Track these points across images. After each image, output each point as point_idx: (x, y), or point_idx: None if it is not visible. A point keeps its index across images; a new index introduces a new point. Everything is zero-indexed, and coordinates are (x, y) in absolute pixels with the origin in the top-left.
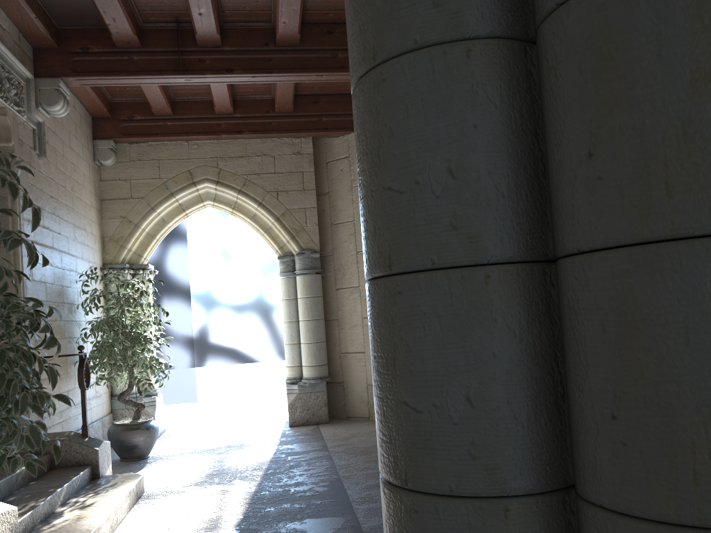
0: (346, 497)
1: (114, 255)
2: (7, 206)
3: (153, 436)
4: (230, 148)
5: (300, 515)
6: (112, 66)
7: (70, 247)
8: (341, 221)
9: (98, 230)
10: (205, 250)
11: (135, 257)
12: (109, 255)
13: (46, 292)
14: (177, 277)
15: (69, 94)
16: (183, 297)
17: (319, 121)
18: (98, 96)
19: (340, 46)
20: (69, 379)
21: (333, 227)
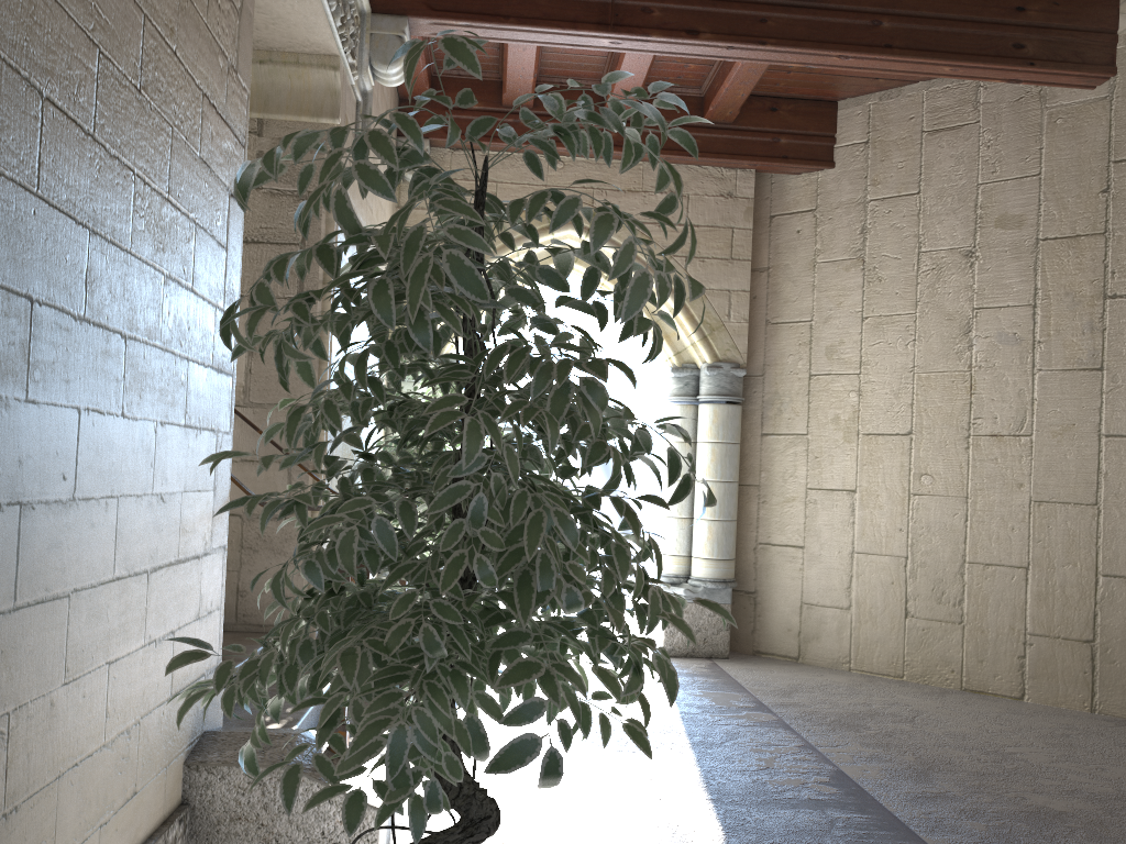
0: (888, 813)
1: None
2: (320, 229)
3: None
4: (617, 174)
5: (830, 840)
6: (494, 6)
7: None
8: (786, 319)
9: None
10: None
11: None
12: None
13: None
14: None
15: None
16: None
17: (774, 143)
18: (425, 62)
19: (888, 9)
20: None
21: (769, 329)
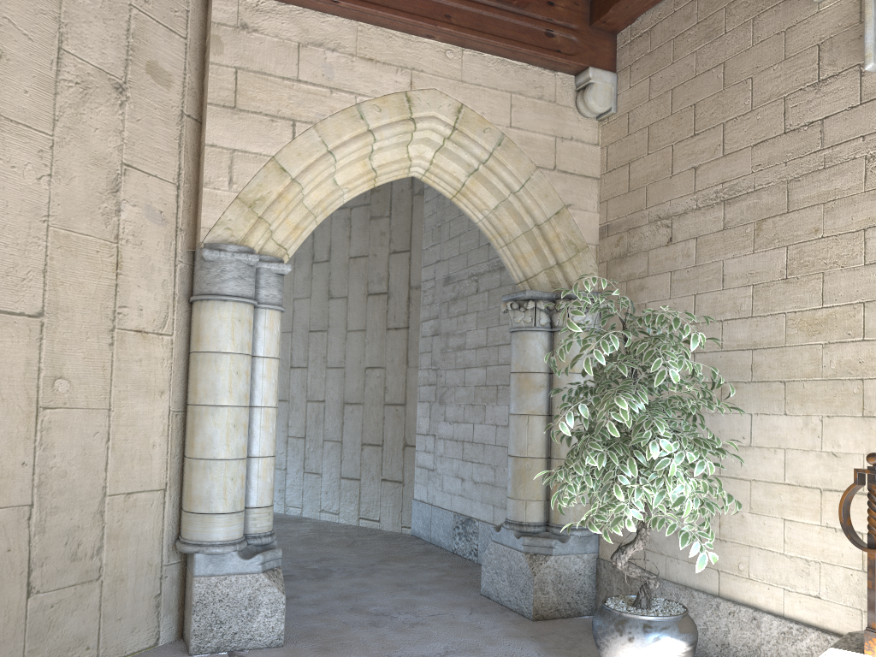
0: None
1: None
2: None
3: None
4: None
5: None
6: None
7: None
8: None
9: None
10: None
11: None
12: None
13: None
14: None
15: None
16: None
17: None
18: None
19: None
20: None
21: None
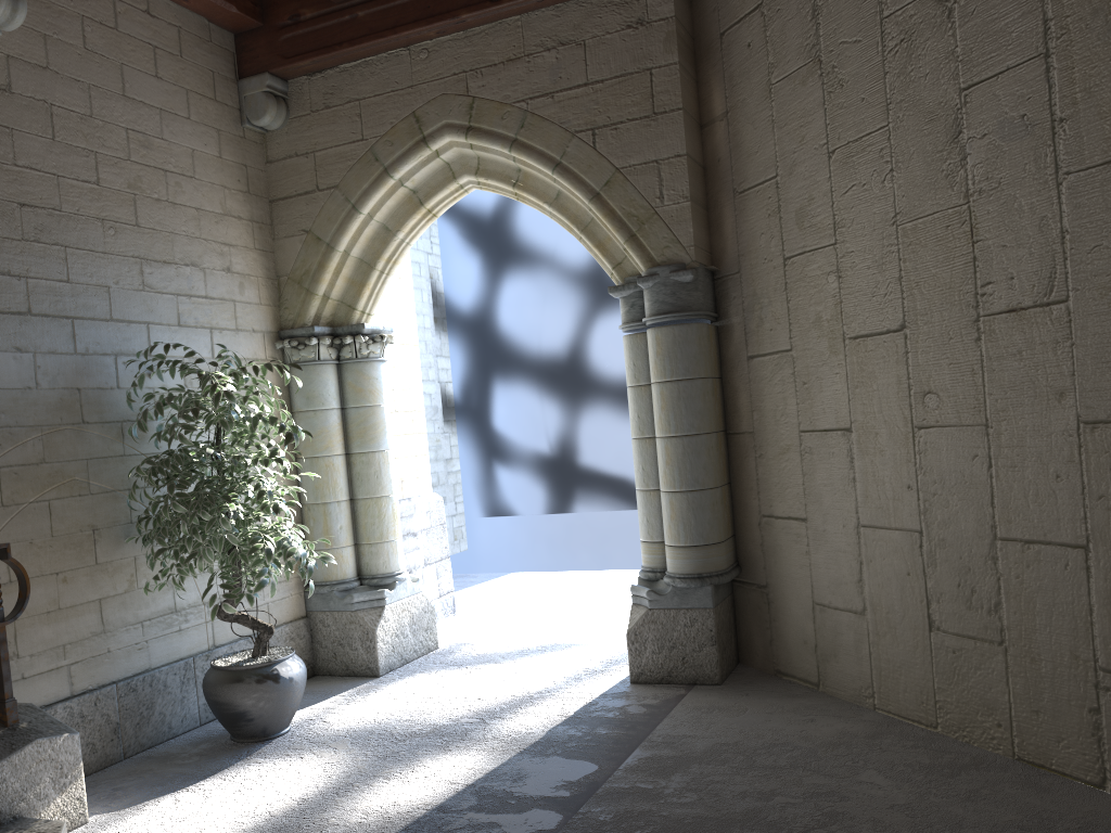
0: None
1: (298, 311)
2: None
3: (275, 697)
4: (491, 43)
5: None
6: None
7: (119, 306)
8: (751, 181)
9: (257, 263)
10: (564, 282)
11: (344, 312)
12: (289, 310)
13: None
14: (517, 339)
15: None
16: (529, 377)
17: None
18: None
19: None
20: (108, 574)
21: (738, 202)
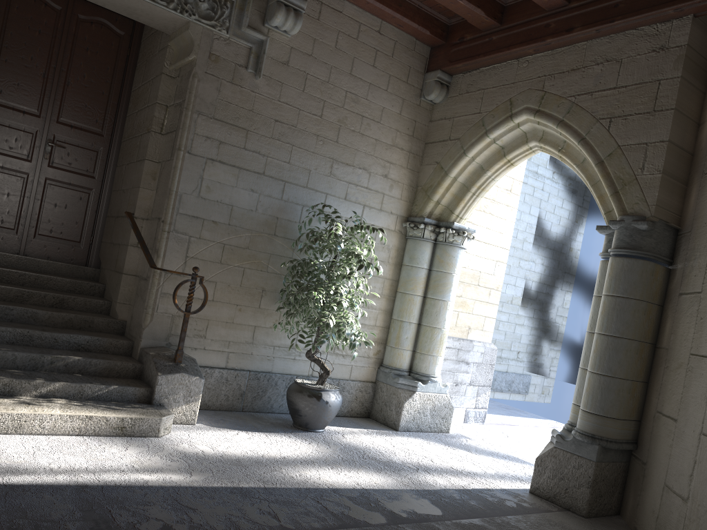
0: None
1: (421, 208)
2: (181, 120)
3: (315, 408)
4: (565, 59)
5: None
6: None
7: (313, 181)
8: None
9: (406, 176)
10: None
11: (447, 213)
12: (416, 206)
13: (231, 215)
14: (580, 262)
15: (368, 18)
16: (581, 289)
17: None
18: (404, 16)
19: None
20: (263, 315)
21: (702, 180)
